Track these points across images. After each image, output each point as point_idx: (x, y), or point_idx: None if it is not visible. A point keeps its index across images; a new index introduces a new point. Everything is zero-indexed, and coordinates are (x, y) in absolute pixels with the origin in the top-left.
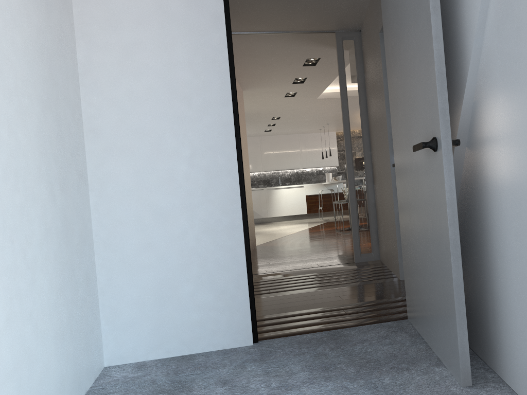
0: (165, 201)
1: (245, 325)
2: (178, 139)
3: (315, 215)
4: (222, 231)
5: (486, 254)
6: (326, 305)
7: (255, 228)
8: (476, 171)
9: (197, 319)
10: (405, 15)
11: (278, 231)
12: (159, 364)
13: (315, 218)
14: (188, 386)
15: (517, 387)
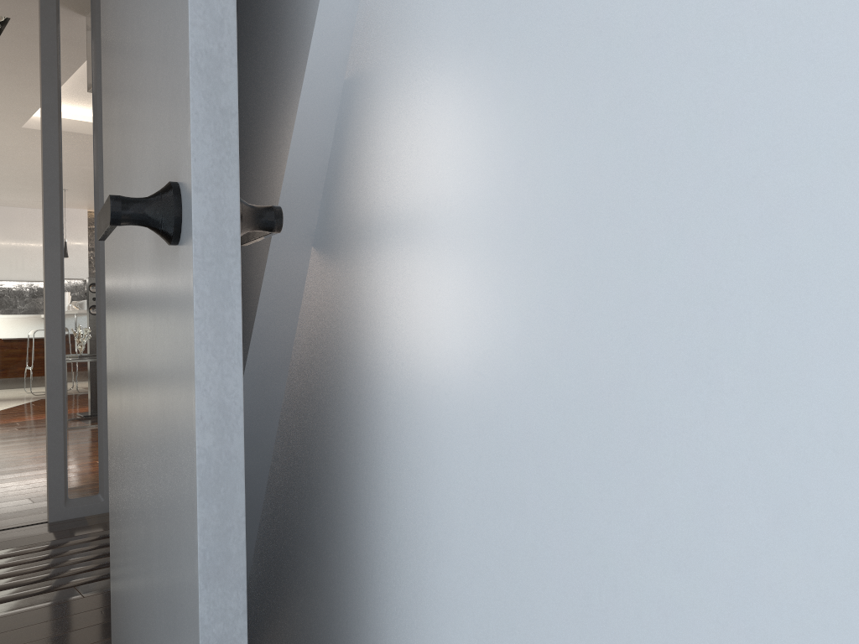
0: None
1: None
2: None
3: (18, 382)
4: None
5: None
6: None
7: None
8: (342, 335)
9: None
10: None
11: None
12: None
13: (18, 388)
14: None
15: None
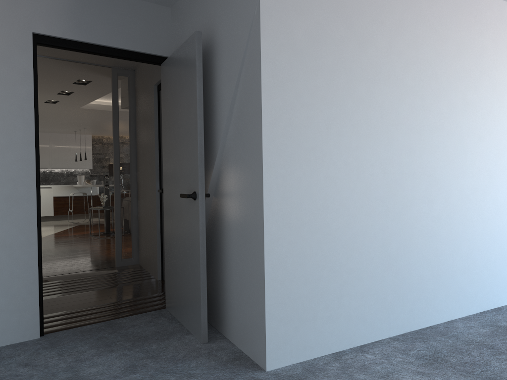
0: None
1: (33, 322)
2: None
3: (63, 217)
4: (18, 247)
5: (221, 263)
6: (97, 303)
7: None
8: (218, 212)
9: None
10: (180, 105)
11: None
12: None
13: (63, 220)
14: None
15: (233, 339)
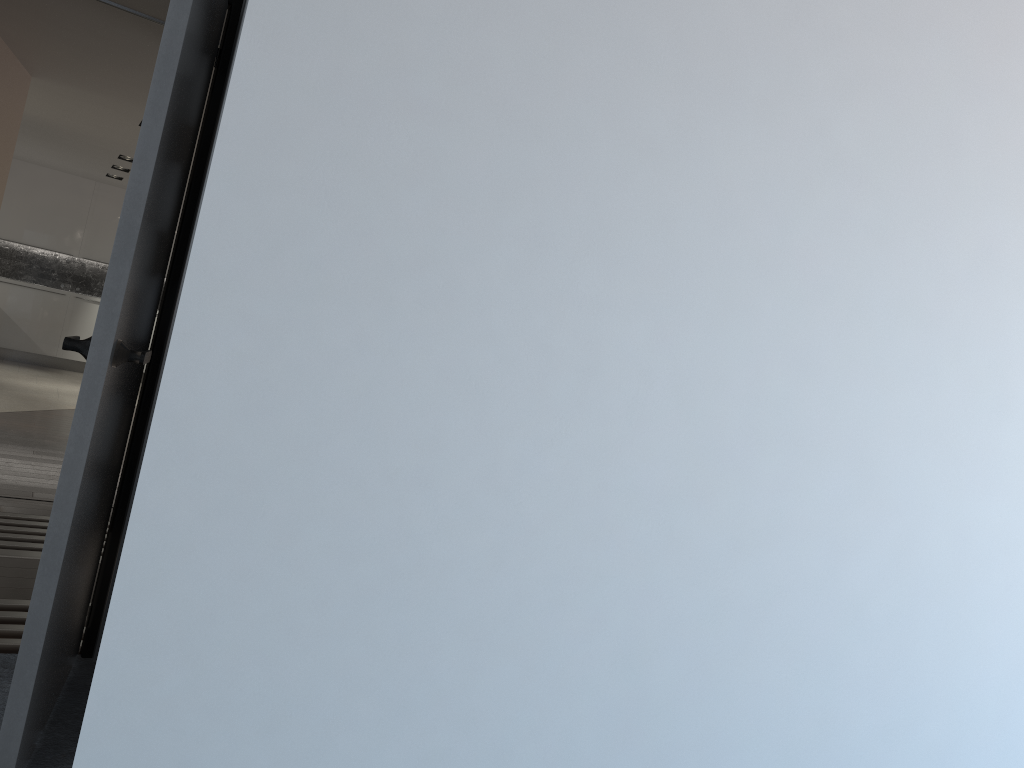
0: None
1: None
2: None
3: None
4: None
5: None
6: None
7: (6, 373)
8: None
9: None
10: None
11: (51, 394)
12: None
13: None
14: None
15: None
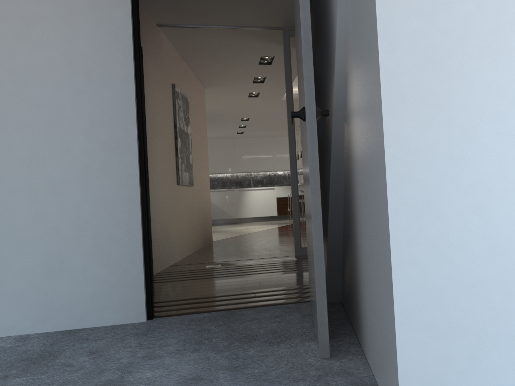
0: (60, 173)
1: (138, 301)
2: (76, 112)
3: (285, 217)
4: (118, 205)
5: (354, 226)
6: (241, 289)
7: (222, 227)
8: (348, 143)
9: (88, 293)
10: None
11: (243, 230)
12: (42, 336)
13: (285, 220)
14: (55, 355)
15: (369, 358)
